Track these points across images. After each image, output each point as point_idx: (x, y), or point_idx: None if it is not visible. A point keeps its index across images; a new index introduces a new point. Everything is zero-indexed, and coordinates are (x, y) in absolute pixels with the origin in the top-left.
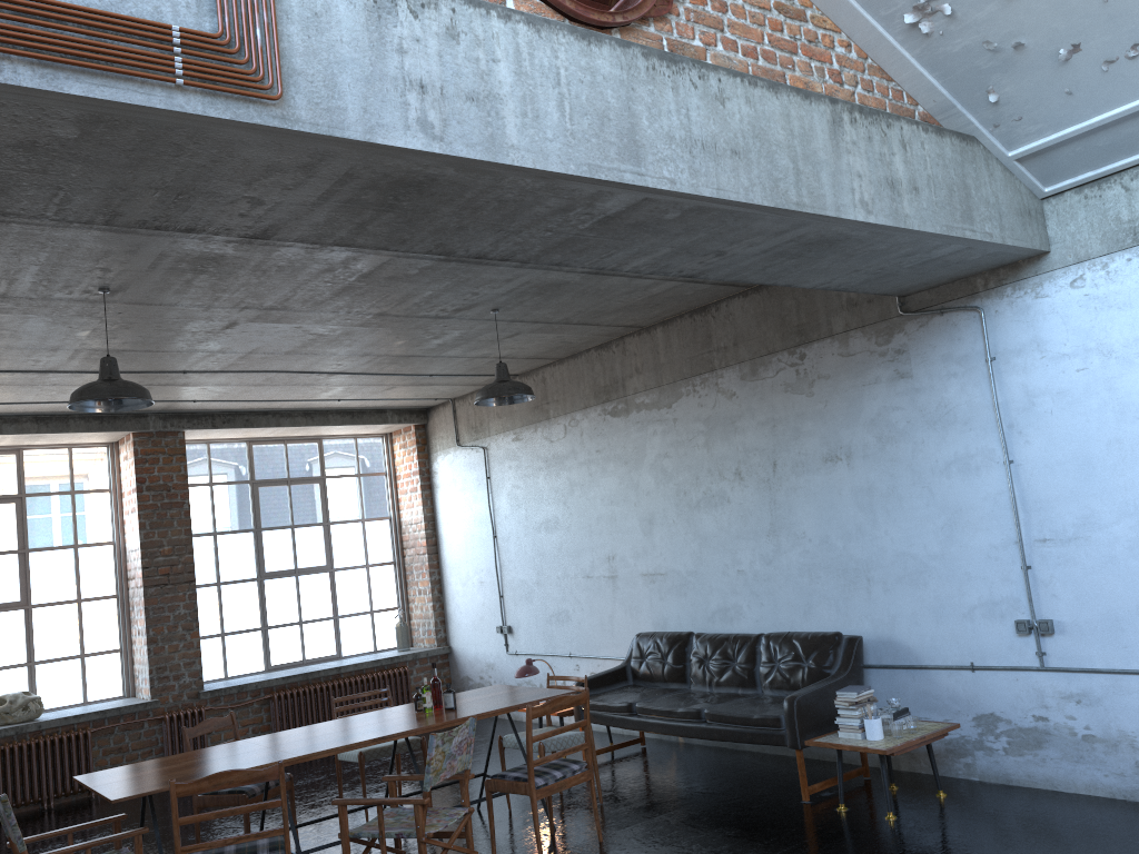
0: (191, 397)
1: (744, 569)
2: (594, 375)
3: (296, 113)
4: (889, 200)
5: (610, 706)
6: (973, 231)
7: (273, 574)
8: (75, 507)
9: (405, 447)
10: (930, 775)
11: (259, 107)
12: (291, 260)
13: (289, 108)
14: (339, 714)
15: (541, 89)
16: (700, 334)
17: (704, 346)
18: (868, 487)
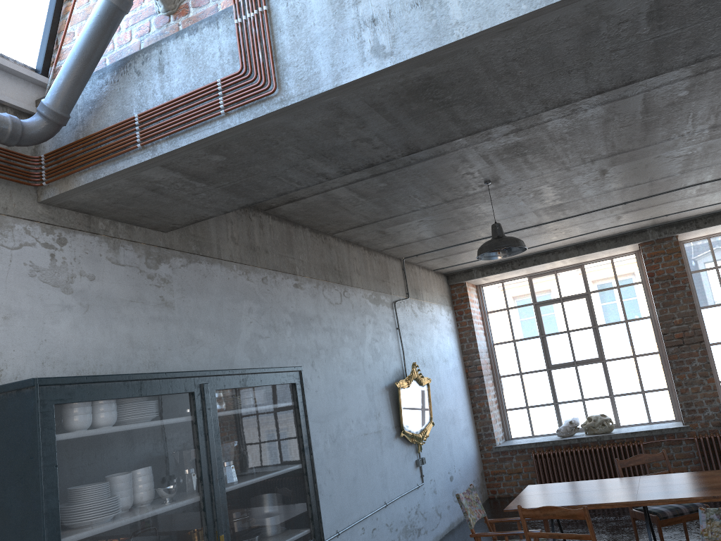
0: (660, 214)
1: None
2: None
3: (289, 93)
4: None
5: None
6: None
7: None
8: (620, 296)
9: None
10: None
11: (267, 102)
12: (568, 126)
13: (284, 92)
14: None
15: None
16: None
17: None
18: None
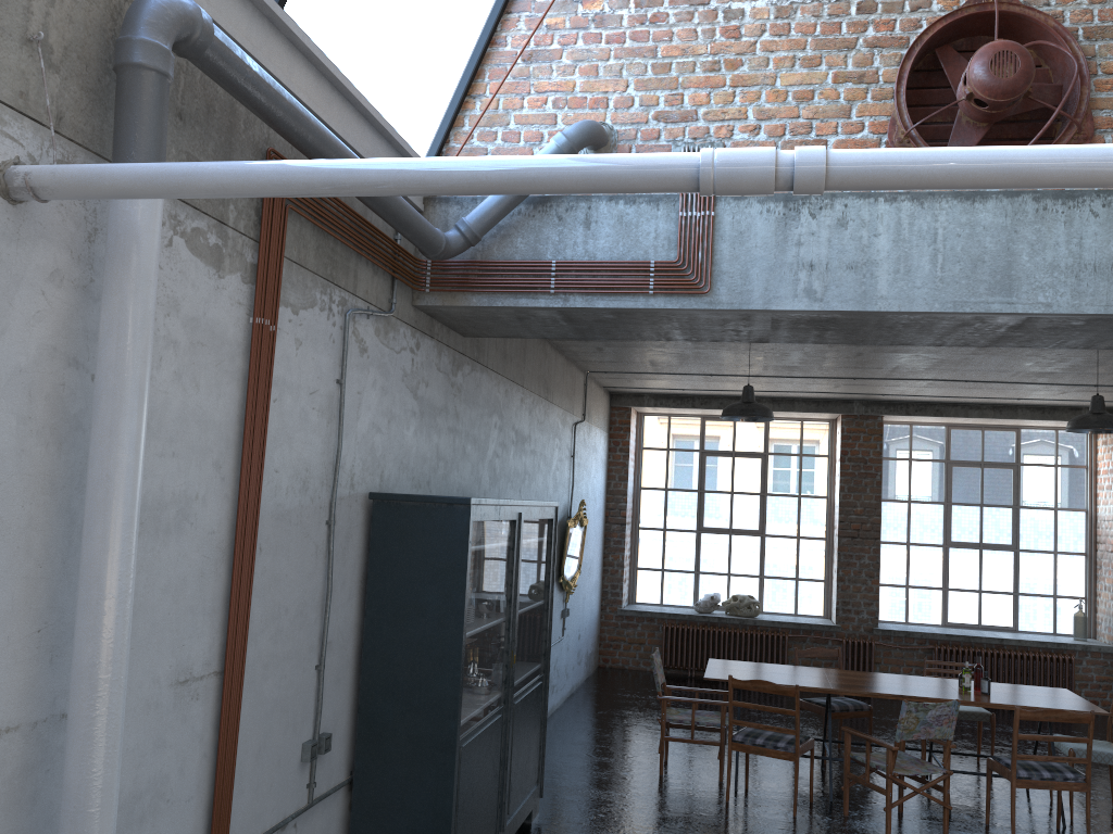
0: (878, 392)
1: None
2: None
3: (719, 298)
4: None
5: None
6: None
7: (957, 544)
8: (801, 466)
9: (1105, 444)
10: None
11: (696, 298)
12: None
13: (715, 296)
14: (994, 680)
15: (916, 249)
16: None
17: None
18: None
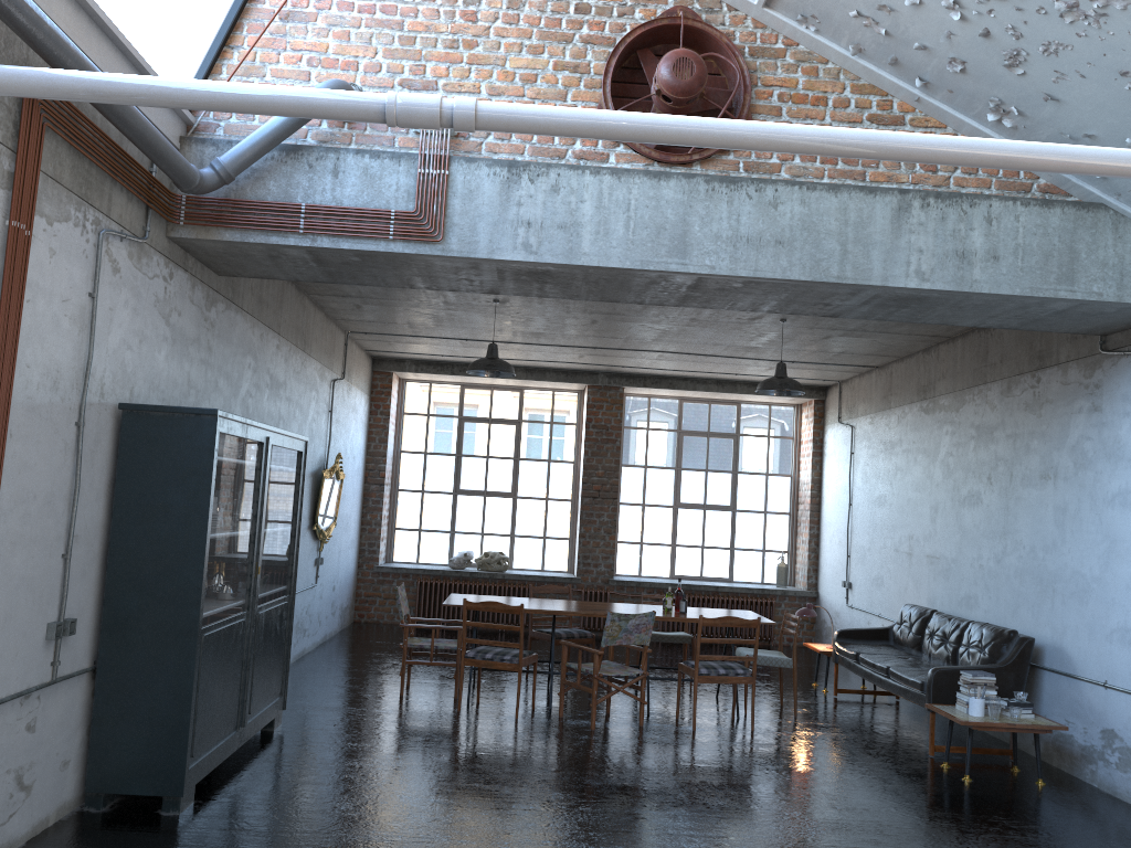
0: (618, 364)
1: (983, 564)
2: (919, 375)
3: (450, 247)
4: (954, 269)
5: (846, 652)
6: (1072, 292)
7: (685, 505)
8: (551, 433)
9: (807, 418)
10: (1066, 774)
11: (431, 245)
12: None
13: (447, 244)
14: None
15: (613, 215)
16: (982, 349)
17: (983, 360)
18: (1063, 507)
